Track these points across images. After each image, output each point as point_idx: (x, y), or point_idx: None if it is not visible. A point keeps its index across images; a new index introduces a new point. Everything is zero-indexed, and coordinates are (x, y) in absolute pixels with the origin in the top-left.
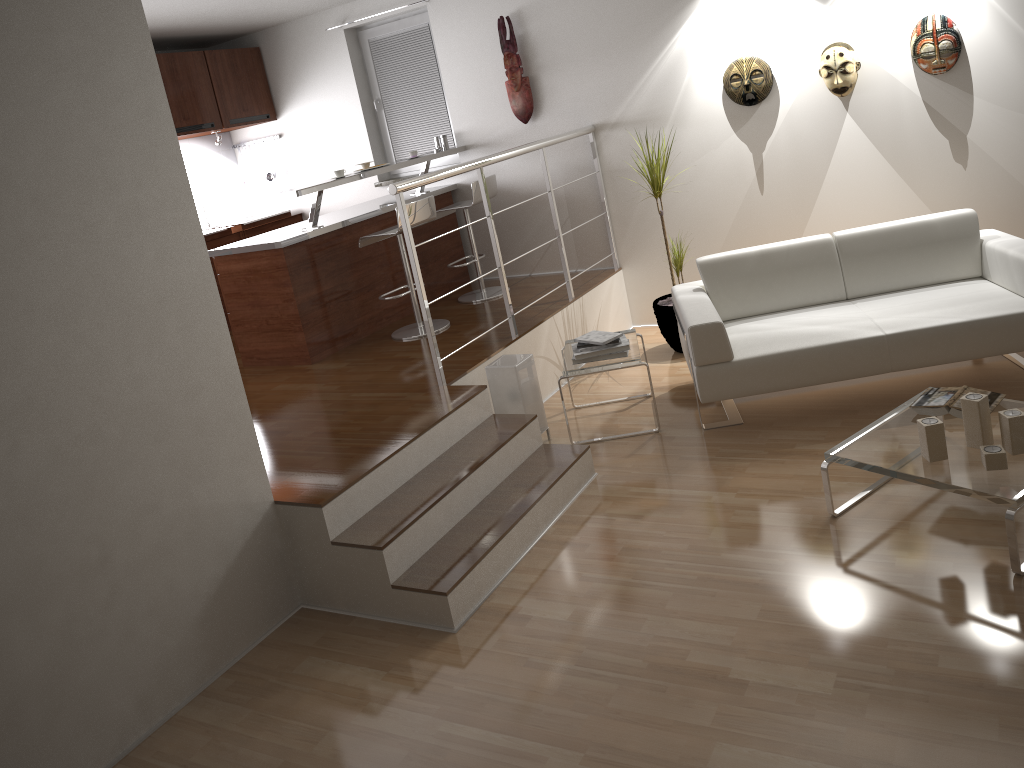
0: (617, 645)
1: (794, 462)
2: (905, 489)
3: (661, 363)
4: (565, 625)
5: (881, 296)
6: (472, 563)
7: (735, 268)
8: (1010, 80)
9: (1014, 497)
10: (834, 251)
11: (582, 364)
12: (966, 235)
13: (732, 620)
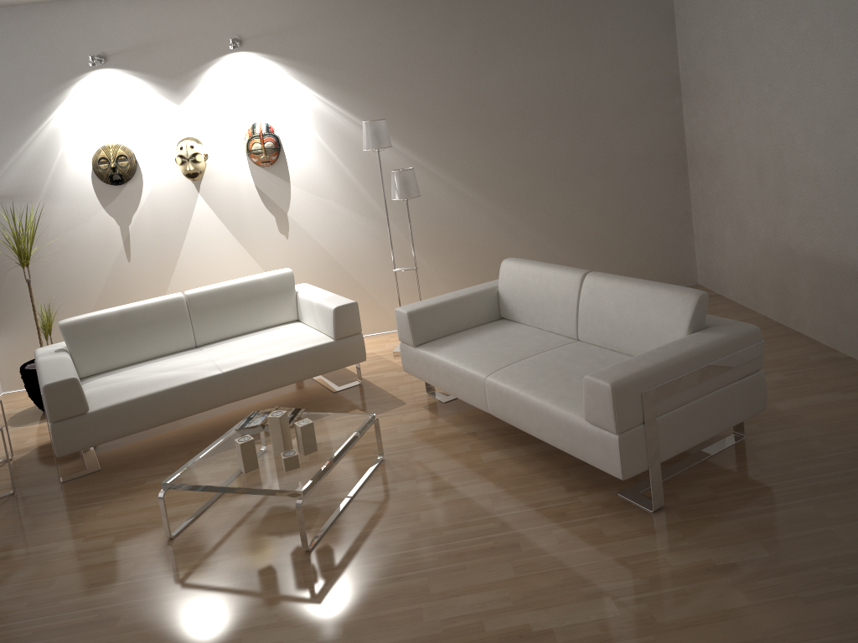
0: None
1: (143, 496)
2: (233, 500)
3: (28, 425)
4: None
5: (224, 341)
6: None
7: (97, 327)
8: (314, 173)
9: (302, 488)
10: (185, 307)
11: None
12: (286, 288)
13: None
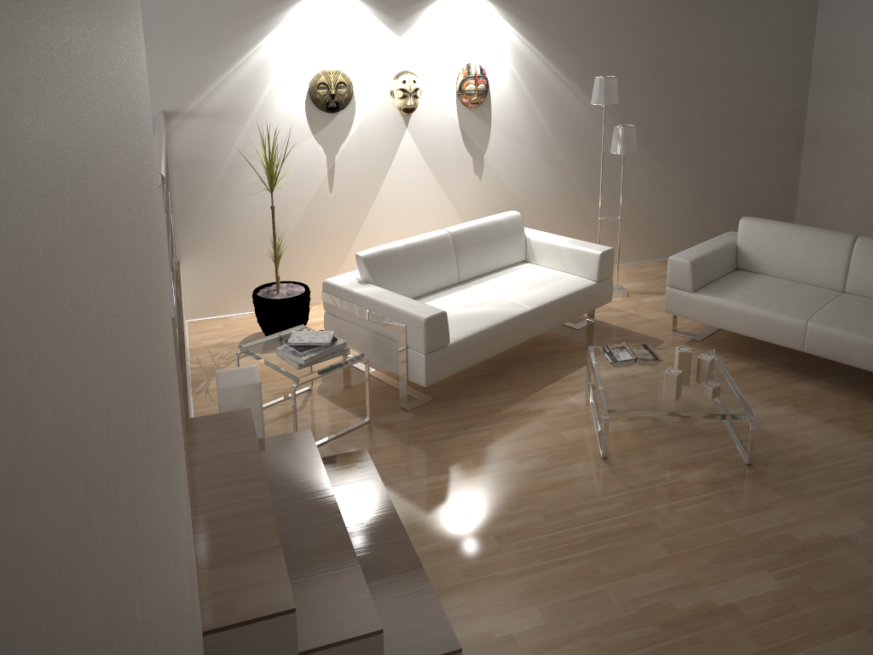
0: (616, 623)
1: (519, 422)
2: (616, 425)
3: None
4: (552, 627)
5: (482, 279)
6: (439, 606)
7: (391, 261)
8: (513, 119)
9: (751, 413)
10: (452, 244)
11: (310, 367)
12: (519, 230)
13: (658, 562)
